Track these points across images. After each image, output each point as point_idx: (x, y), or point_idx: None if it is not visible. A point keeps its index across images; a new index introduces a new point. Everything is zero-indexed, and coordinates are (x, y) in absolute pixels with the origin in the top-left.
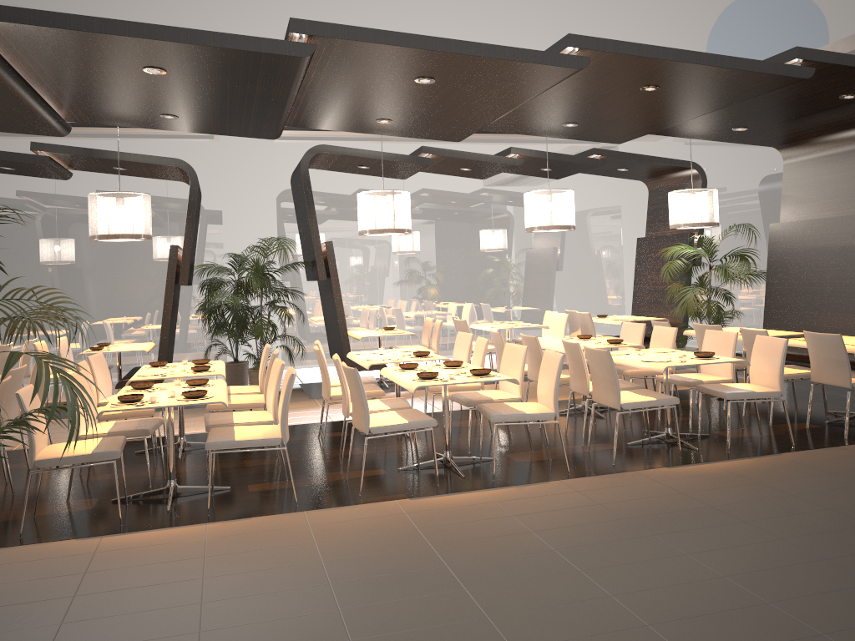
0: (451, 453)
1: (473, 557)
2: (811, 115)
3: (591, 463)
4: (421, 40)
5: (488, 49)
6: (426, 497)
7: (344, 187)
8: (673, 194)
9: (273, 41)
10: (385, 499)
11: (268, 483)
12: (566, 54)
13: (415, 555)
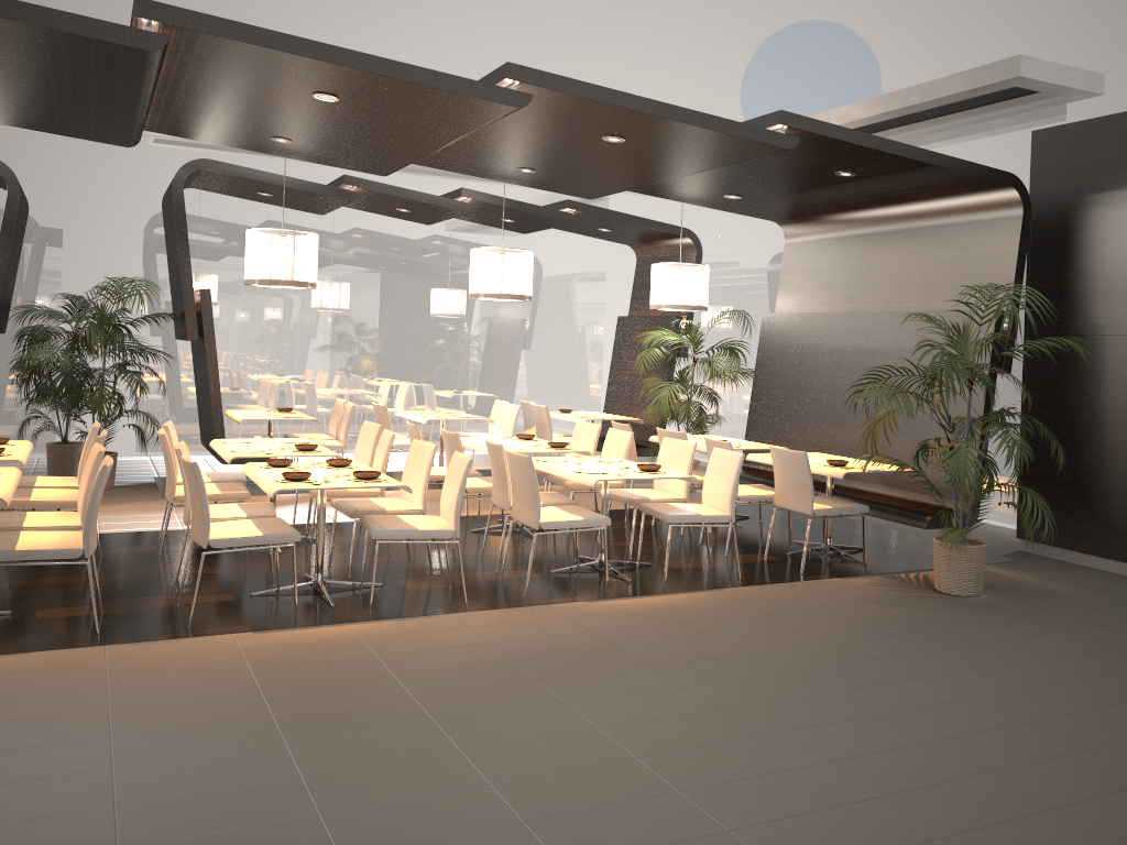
0: (324, 576)
1: (309, 705)
2: (810, 190)
3: (499, 594)
4: (314, 47)
5: (402, 69)
6: (275, 631)
7: (243, 216)
8: (656, 267)
9: (108, 24)
10: (221, 632)
11: (67, 608)
12: (503, 87)
13: (236, 702)
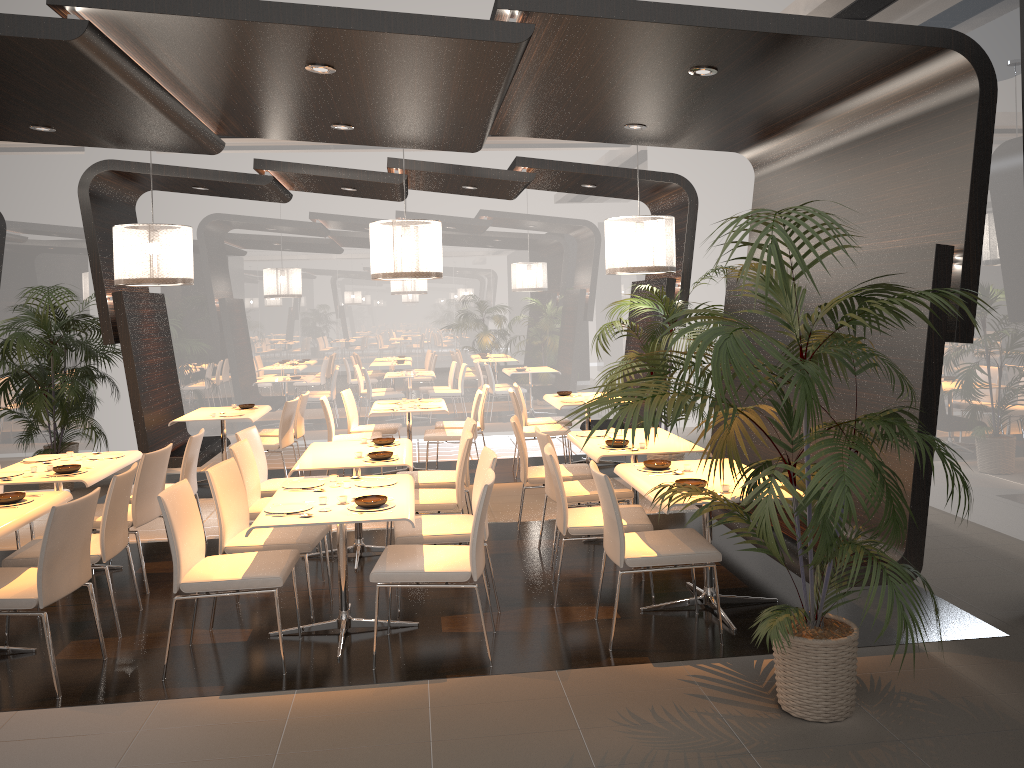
0: None
1: None
2: (703, 103)
3: (138, 674)
4: None
5: None
6: None
7: (250, 212)
8: (606, 224)
9: None
10: None
11: None
12: (42, 17)
13: None
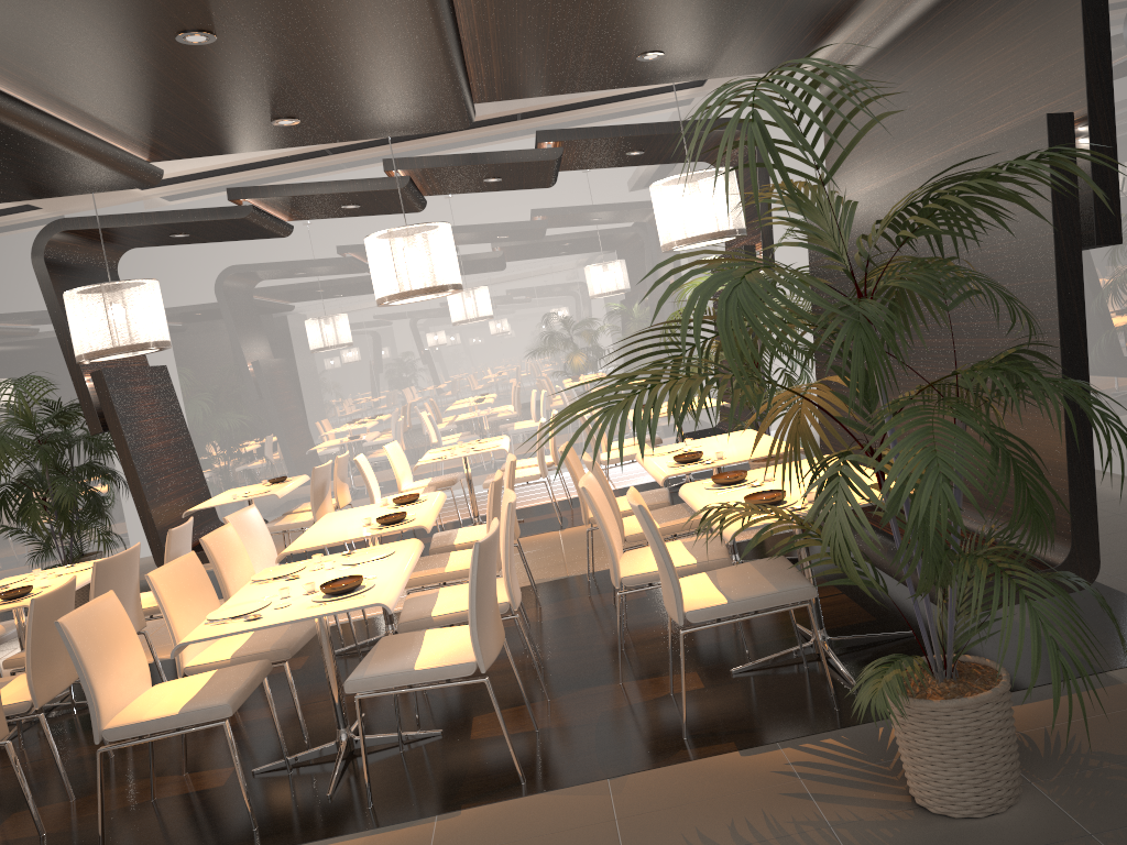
0: None
1: None
2: (721, 2)
3: None
4: None
5: None
6: None
7: (261, 256)
8: (651, 192)
9: None
10: None
11: None
12: None
13: None
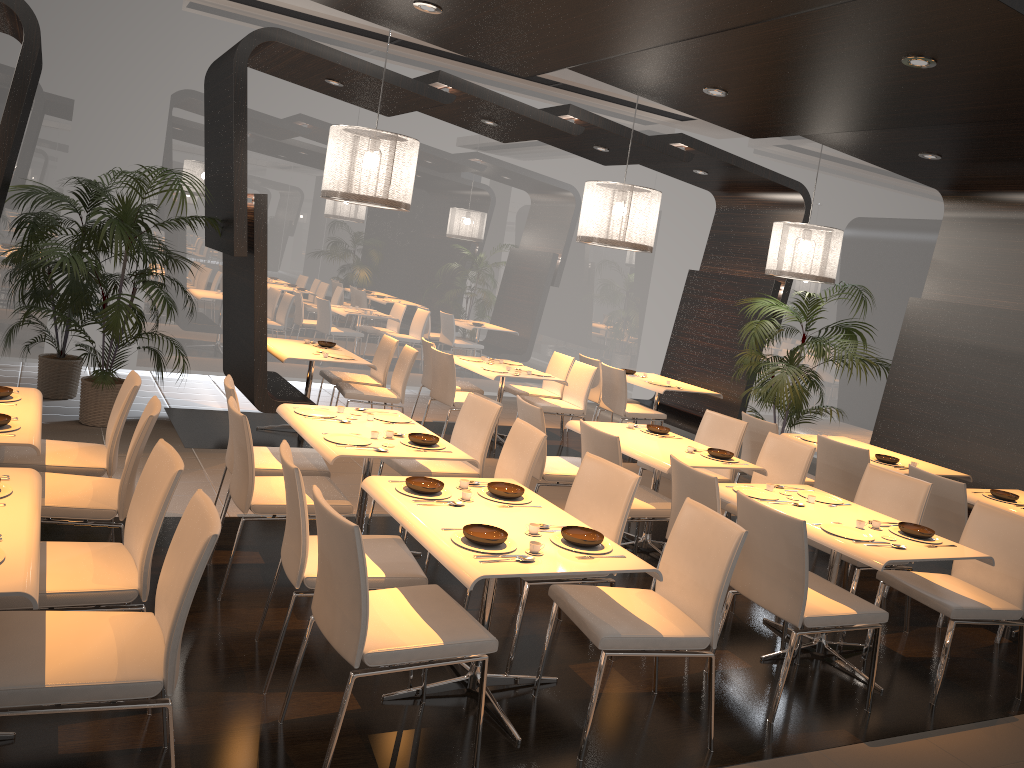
0: None
1: None
2: None
3: (732, 715)
4: None
5: None
6: None
7: (283, 107)
8: (784, 227)
9: None
10: None
11: (106, 723)
12: None
13: None
